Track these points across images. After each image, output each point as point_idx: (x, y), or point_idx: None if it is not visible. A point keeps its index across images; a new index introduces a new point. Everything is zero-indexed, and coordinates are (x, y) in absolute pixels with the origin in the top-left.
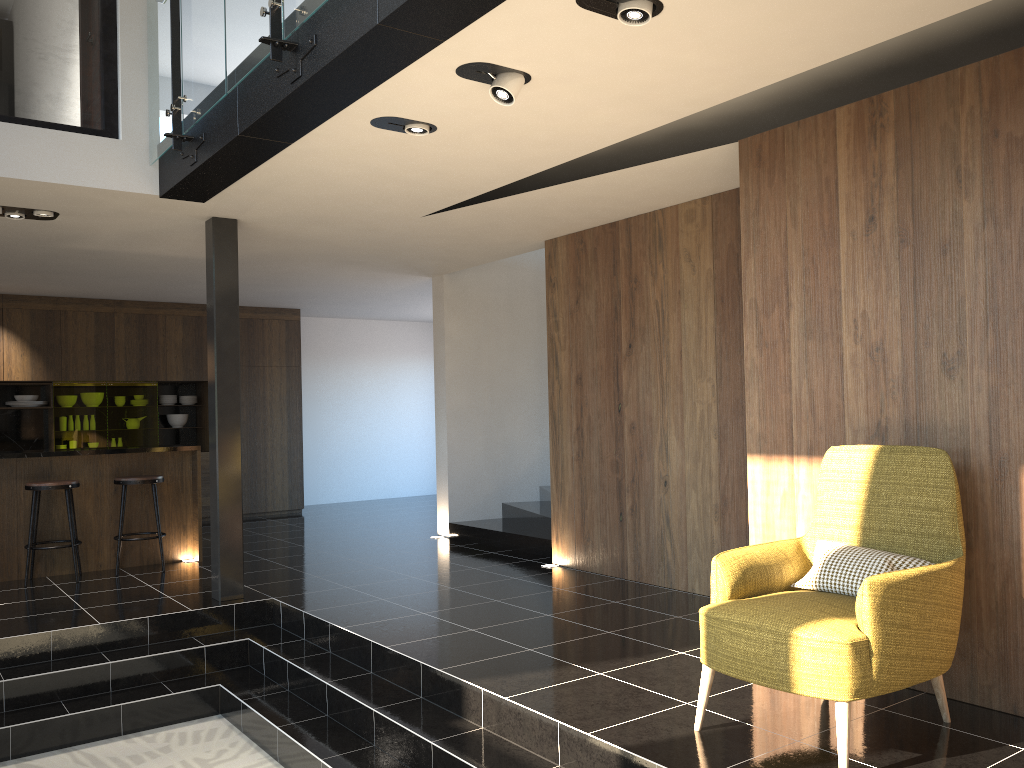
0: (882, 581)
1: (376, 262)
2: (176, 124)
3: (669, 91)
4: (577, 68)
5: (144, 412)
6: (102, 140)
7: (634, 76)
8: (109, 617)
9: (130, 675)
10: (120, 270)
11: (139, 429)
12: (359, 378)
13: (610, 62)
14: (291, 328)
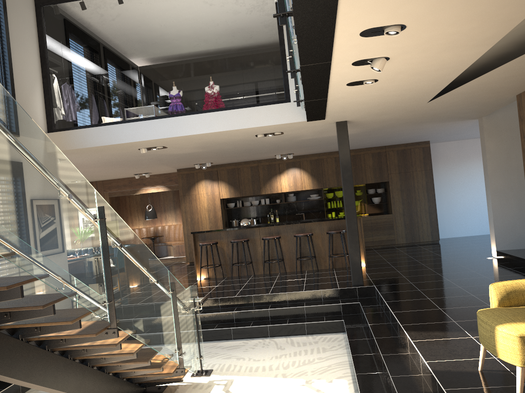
0: None
1: (435, 120)
2: (297, 96)
3: (466, 39)
4: (403, 49)
5: (360, 198)
6: (283, 104)
7: (436, 42)
8: (309, 289)
9: (312, 312)
10: (329, 142)
11: (359, 205)
12: (471, 170)
13: (415, 43)
14: (425, 151)
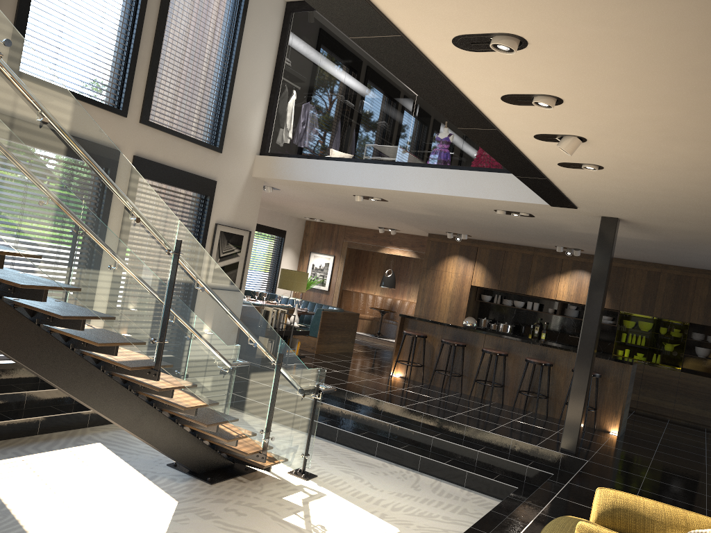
0: (591, 530)
1: None
2: None
3: (689, 131)
4: (593, 129)
5: (675, 341)
6: None
7: (639, 127)
8: (498, 432)
9: (485, 462)
10: (624, 245)
11: (669, 351)
12: None
13: (603, 123)
14: None
